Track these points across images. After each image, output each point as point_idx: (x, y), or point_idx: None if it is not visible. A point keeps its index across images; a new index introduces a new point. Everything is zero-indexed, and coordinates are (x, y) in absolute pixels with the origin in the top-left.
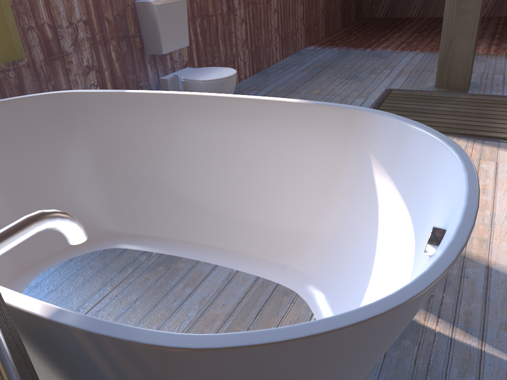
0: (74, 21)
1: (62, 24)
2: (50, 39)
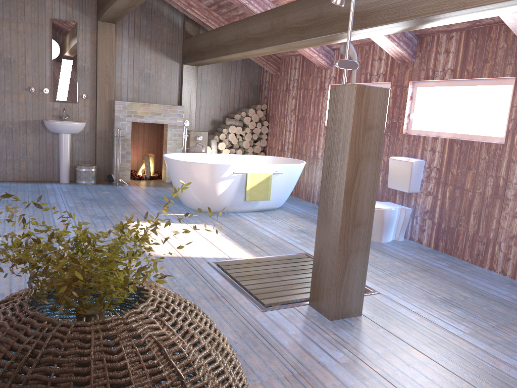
0: None
1: None
2: None
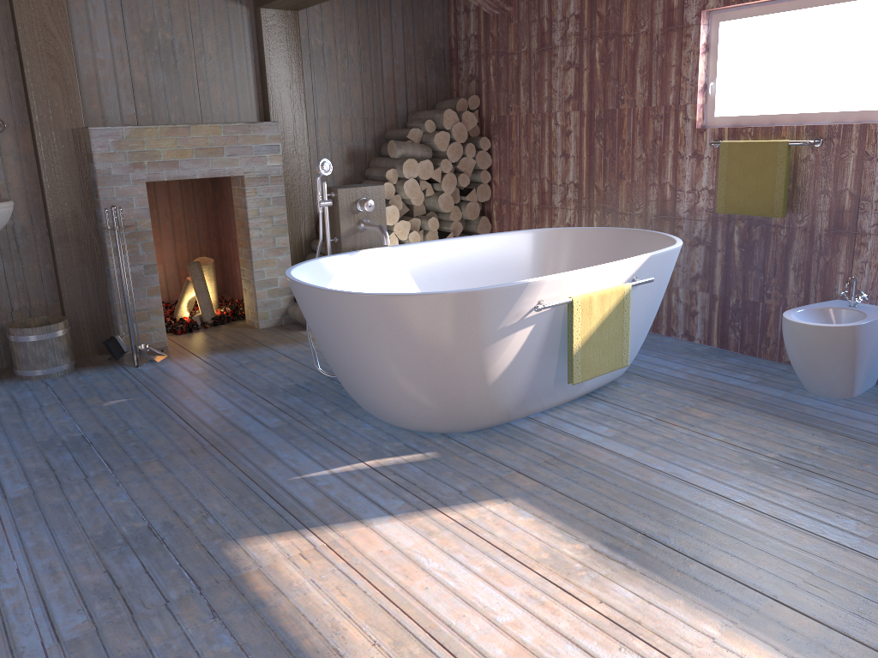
0: None
1: (871, 196)
2: (845, 210)
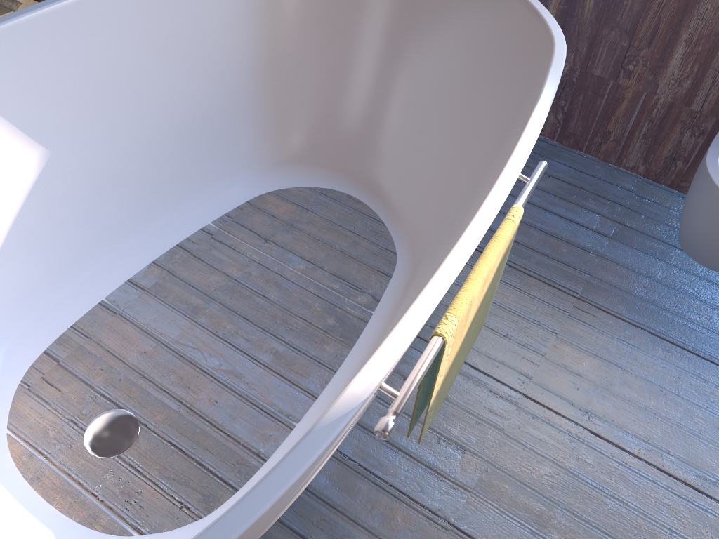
0: None
1: None
2: None
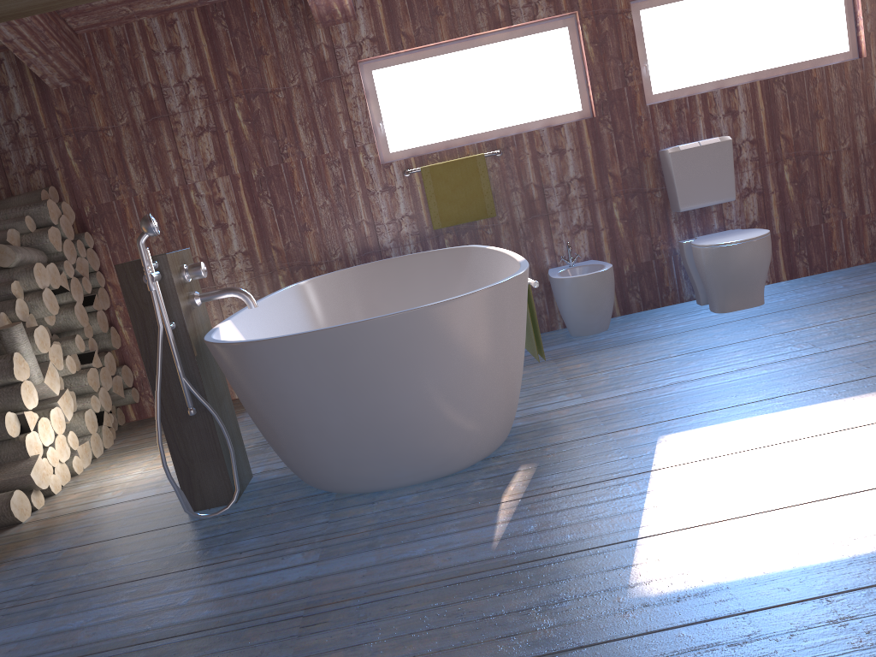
0: (566, 179)
1: (551, 183)
2: (535, 199)
